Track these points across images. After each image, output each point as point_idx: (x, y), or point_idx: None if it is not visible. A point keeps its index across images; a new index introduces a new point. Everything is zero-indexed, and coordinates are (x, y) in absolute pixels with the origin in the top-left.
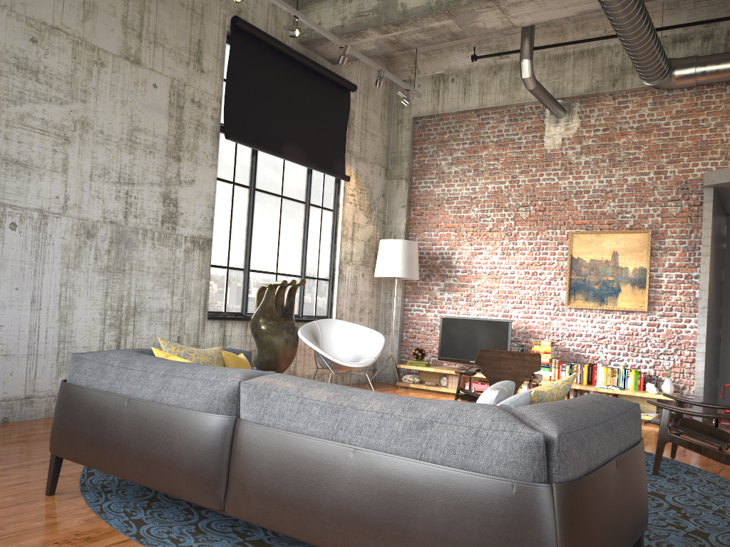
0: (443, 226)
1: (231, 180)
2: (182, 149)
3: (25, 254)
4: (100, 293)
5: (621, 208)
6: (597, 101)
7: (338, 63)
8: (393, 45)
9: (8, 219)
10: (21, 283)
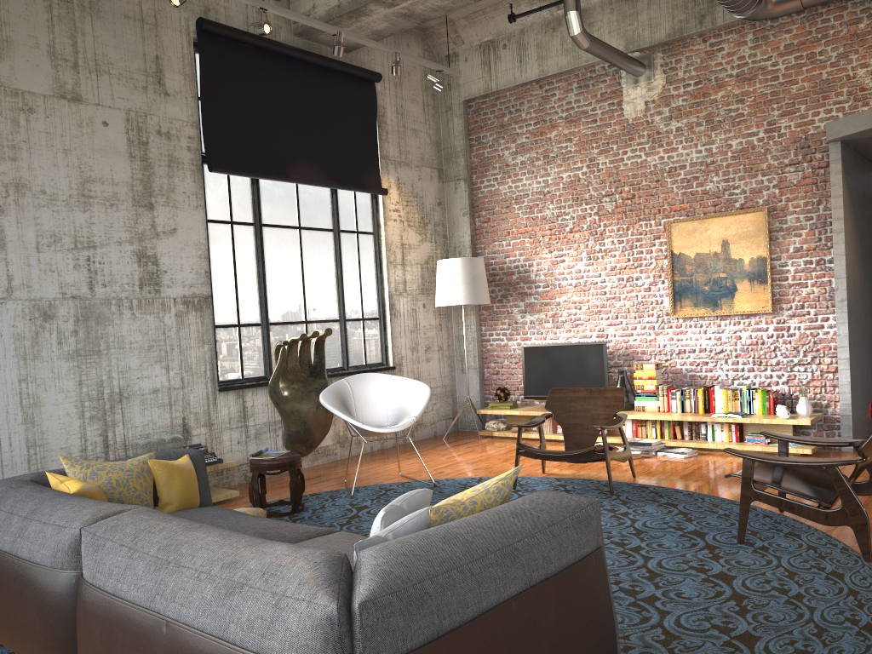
0: (515, 233)
1: (228, 220)
2: (153, 194)
3: None
4: (73, 383)
5: (728, 183)
6: (684, 47)
7: (352, 50)
8: (408, 18)
9: None
10: None
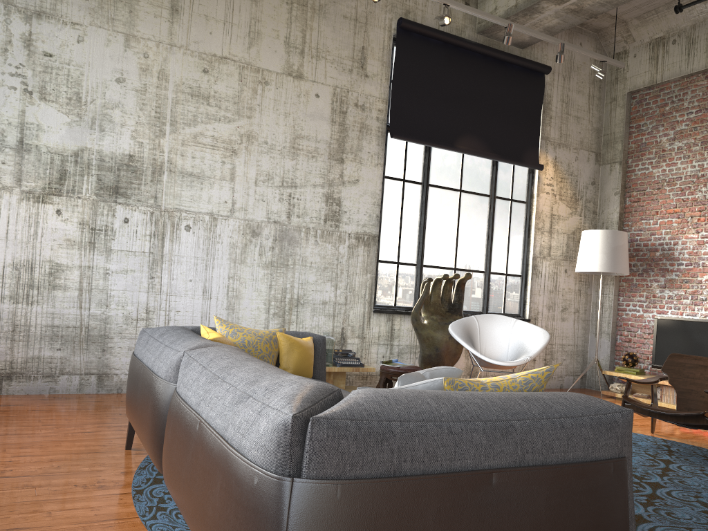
0: (664, 213)
1: (401, 178)
2: (345, 152)
3: (197, 251)
4: (265, 286)
5: None
6: None
7: (526, 47)
8: (577, 14)
9: (184, 222)
10: (194, 275)
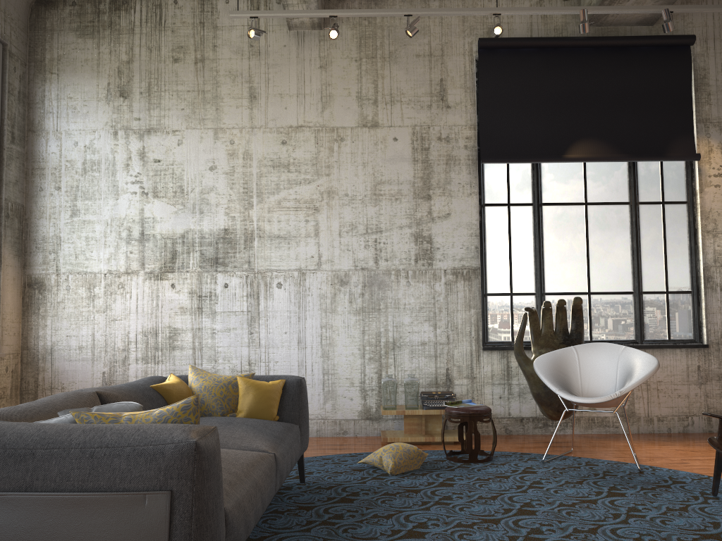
0: None
1: (505, 202)
2: (431, 188)
3: (290, 305)
4: (358, 331)
5: None
6: None
7: (654, 22)
8: None
9: (275, 280)
10: (288, 328)
